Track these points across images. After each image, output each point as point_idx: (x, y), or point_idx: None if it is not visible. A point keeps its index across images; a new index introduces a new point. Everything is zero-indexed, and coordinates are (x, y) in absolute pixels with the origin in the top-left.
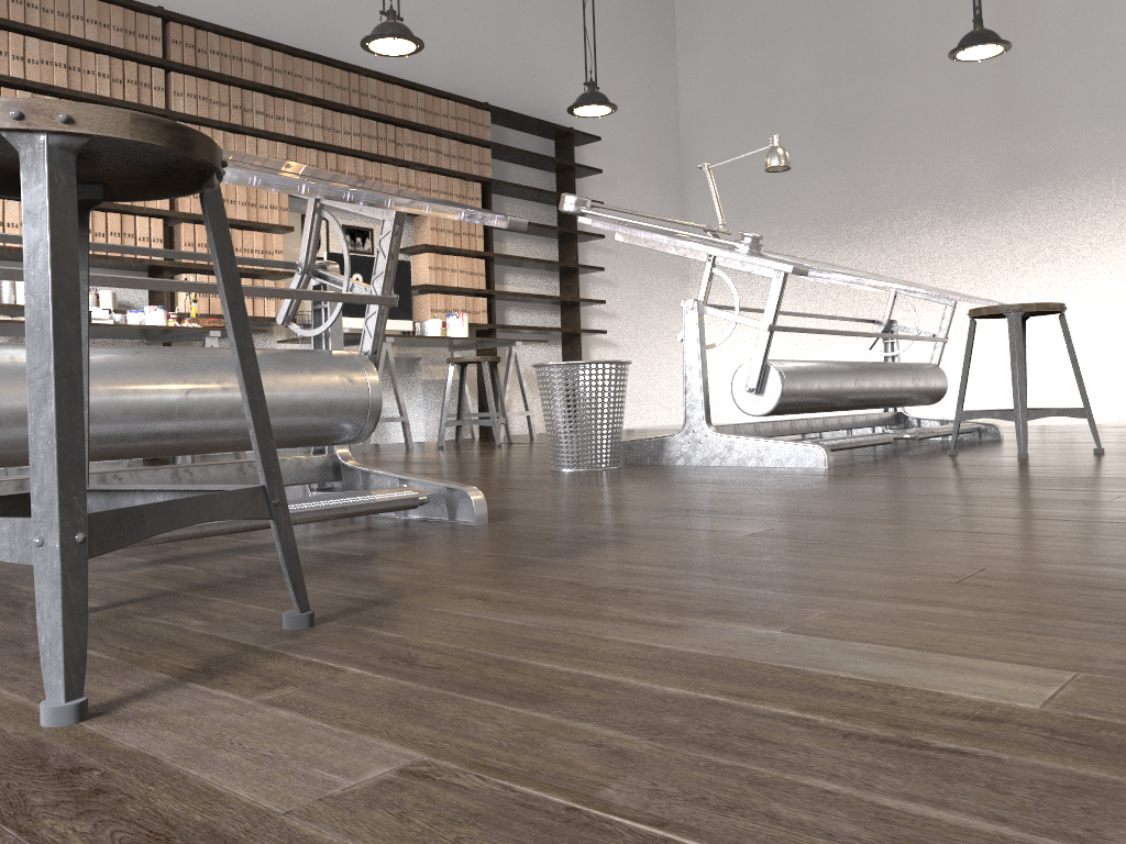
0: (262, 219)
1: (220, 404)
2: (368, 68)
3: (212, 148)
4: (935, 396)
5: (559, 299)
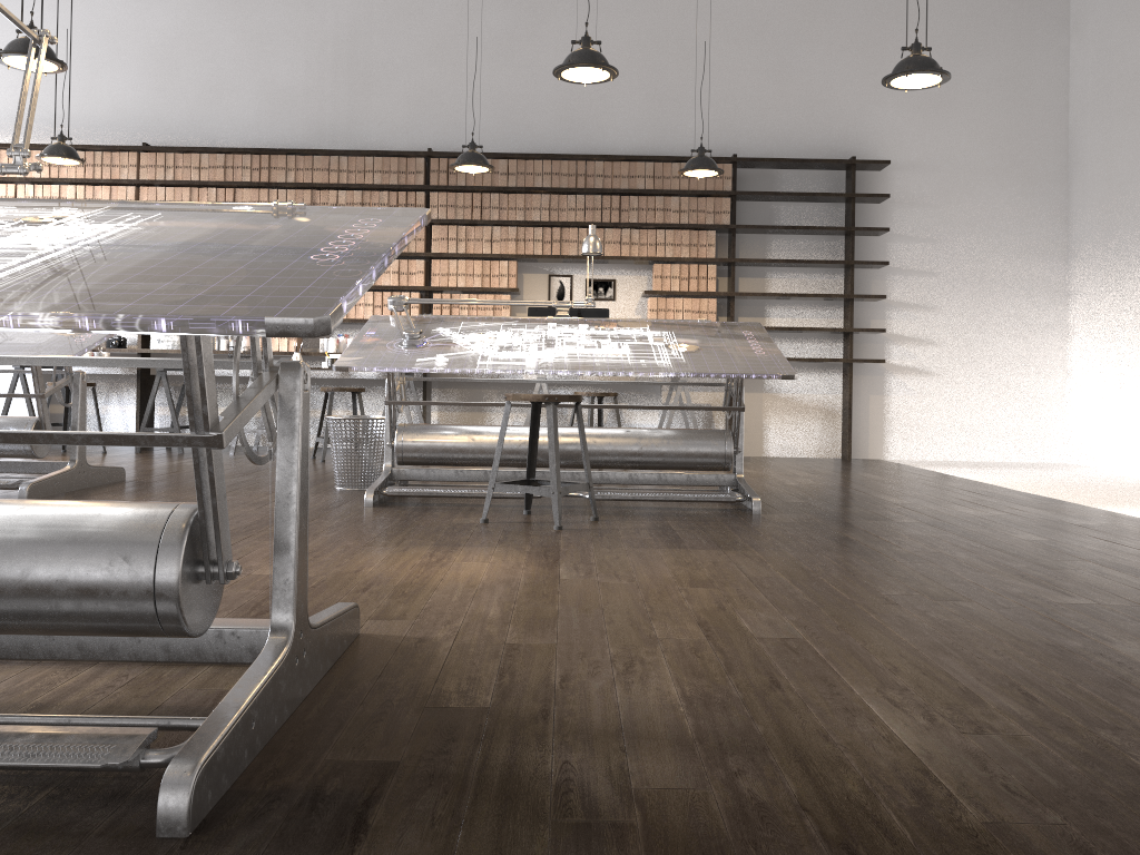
0: (493, 285)
1: None
2: (618, 148)
3: None
4: (705, 463)
5: (813, 330)
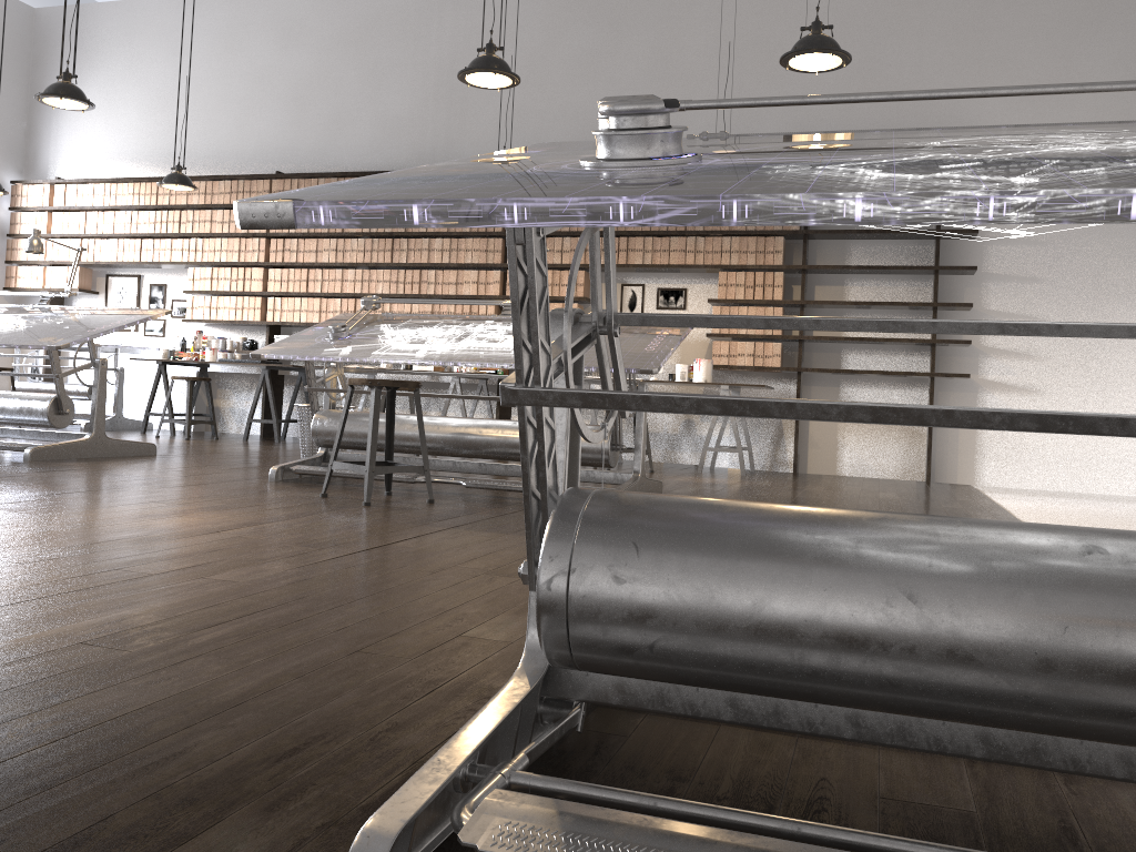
0: (562, 293)
1: None
2: None
3: None
4: (583, 458)
5: (887, 341)
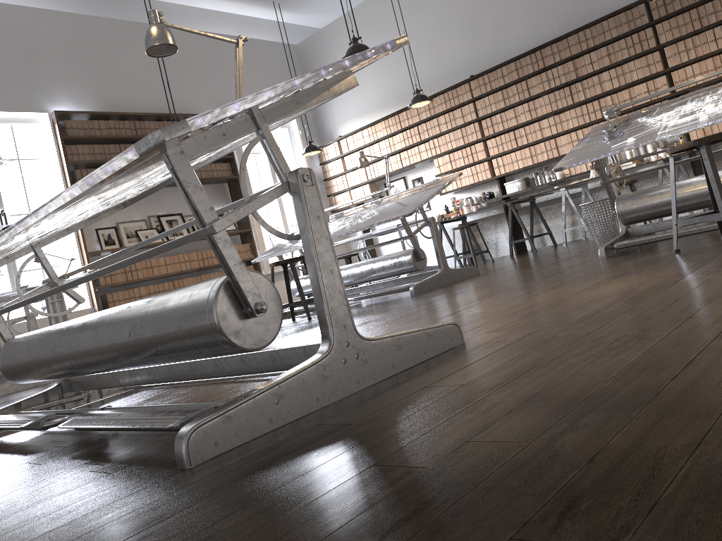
0: None
1: (380, 269)
2: None
3: (284, 261)
4: None
5: None
